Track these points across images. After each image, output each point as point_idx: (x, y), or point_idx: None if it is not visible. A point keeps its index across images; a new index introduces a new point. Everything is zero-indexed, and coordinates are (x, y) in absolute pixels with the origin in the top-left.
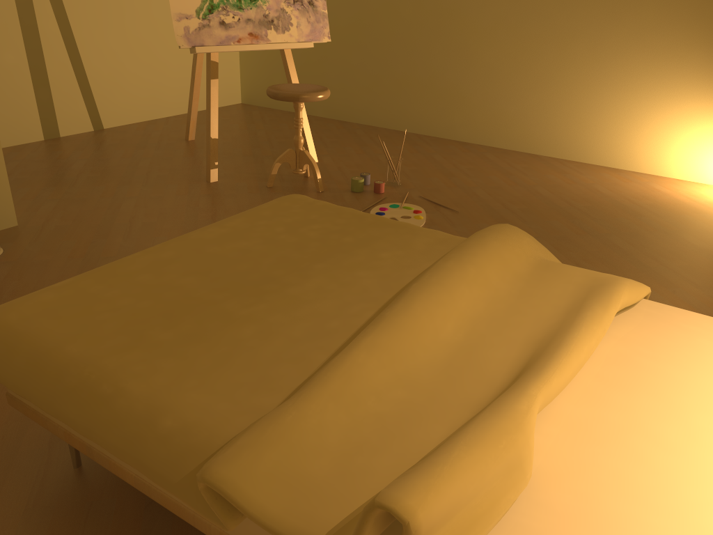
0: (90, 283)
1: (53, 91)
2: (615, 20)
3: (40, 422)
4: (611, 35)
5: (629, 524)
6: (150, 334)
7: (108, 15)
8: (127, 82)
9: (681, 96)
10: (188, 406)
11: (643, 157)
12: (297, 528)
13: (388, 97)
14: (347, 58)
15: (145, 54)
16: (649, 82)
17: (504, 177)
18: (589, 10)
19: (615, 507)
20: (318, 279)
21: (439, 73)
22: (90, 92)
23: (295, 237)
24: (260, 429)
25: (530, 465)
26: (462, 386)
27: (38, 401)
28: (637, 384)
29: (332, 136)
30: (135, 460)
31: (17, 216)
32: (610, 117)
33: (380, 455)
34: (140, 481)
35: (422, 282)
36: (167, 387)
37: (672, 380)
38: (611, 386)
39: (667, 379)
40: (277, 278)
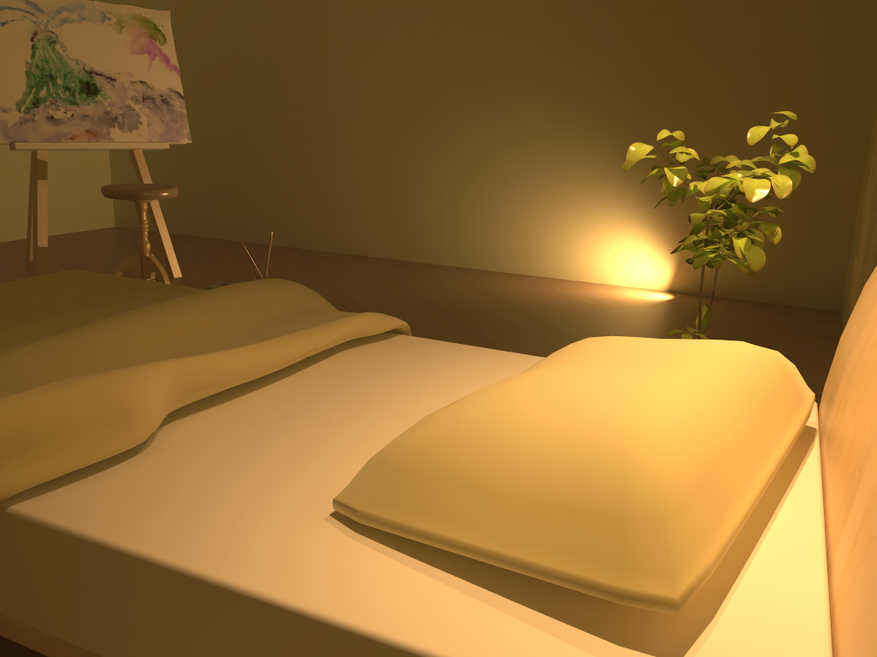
0: None
1: None
2: (500, 120)
3: None
4: (499, 135)
5: (236, 467)
6: None
7: None
8: None
9: (573, 194)
10: None
11: (546, 261)
12: None
13: (280, 211)
14: (233, 170)
15: None
16: (542, 181)
17: (393, 285)
18: (475, 111)
19: (232, 459)
20: (43, 324)
21: (332, 182)
22: None
23: (45, 298)
24: None
25: (143, 421)
26: None
27: None
28: (336, 386)
29: (212, 254)
30: None
31: None
32: (509, 220)
33: None
34: None
35: (136, 309)
36: None
37: (375, 383)
38: (307, 389)
39: (370, 382)
40: None
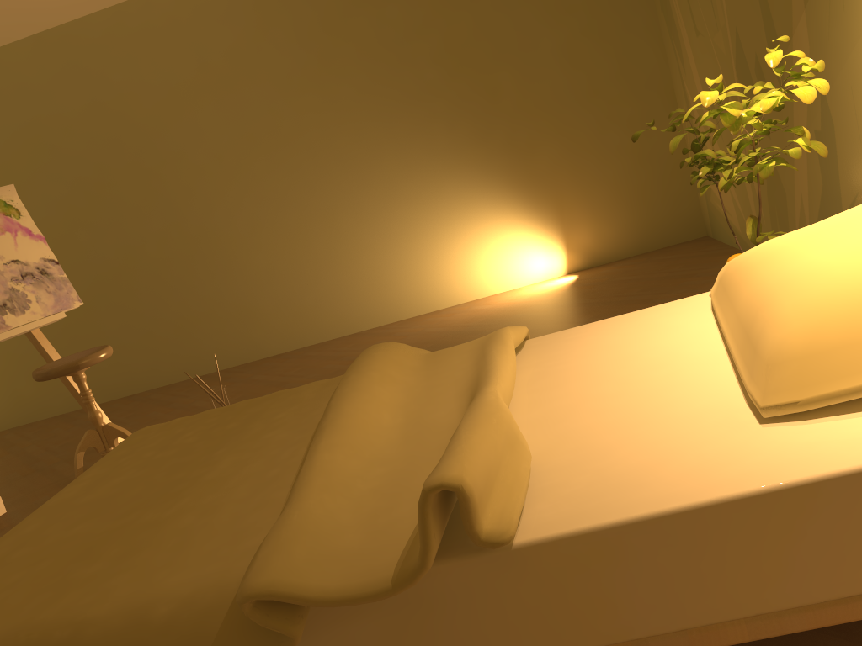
0: None
1: None
2: (364, 182)
3: None
4: (368, 196)
5: (621, 442)
6: (74, 576)
7: None
8: None
9: (454, 223)
10: (175, 587)
11: (452, 290)
12: (365, 583)
13: (171, 346)
14: (104, 326)
15: None
16: (422, 222)
17: (338, 361)
18: (337, 182)
19: (604, 441)
20: (228, 458)
21: (218, 298)
22: None
23: (174, 449)
24: (274, 537)
25: (524, 440)
26: (430, 442)
27: None
28: (563, 380)
29: (125, 412)
30: None
31: None
32: (405, 267)
33: (397, 508)
34: None
35: (338, 396)
36: (136, 591)
37: (586, 365)
38: (546, 391)
39: (582, 367)
40: (183, 479)
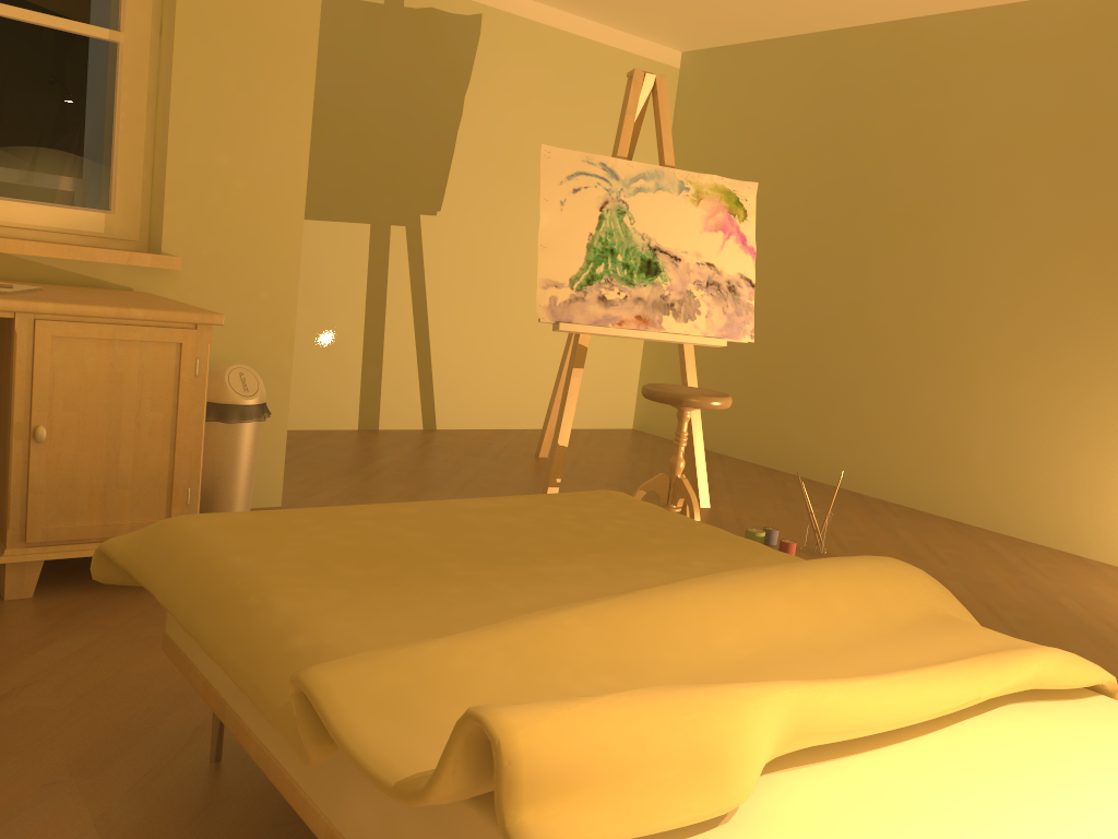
0: (299, 516)
1: (384, 371)
2: None
3: (185, 671)
4: None
5: None
6: (334, 566)
7: (476, 289)
8: (480, 375)
9: None
10: (332, 631)
11: None
12: (384, 760)
13: (844, 440)
14: (789, 380)
15: (512, 343)
16: None
17: (1006, 574)
18: None
19: None
20: (584, 566)
21: (925, 412)
22: (430, 380)
23: (583, 526)
24: (392, 649)
25: (741, 778)
26: None
27: (179, 611)
28: (1015, 776)
29: (746, 482)
30: (248, 680)
31: (285, 498)
32: None
33: None
34: (262, 749)
35: (712, 576)
36: (320, 612)
37: (1084, 786)
38: (967, 768)
39: (1075, 783)
40: (530, 555)
